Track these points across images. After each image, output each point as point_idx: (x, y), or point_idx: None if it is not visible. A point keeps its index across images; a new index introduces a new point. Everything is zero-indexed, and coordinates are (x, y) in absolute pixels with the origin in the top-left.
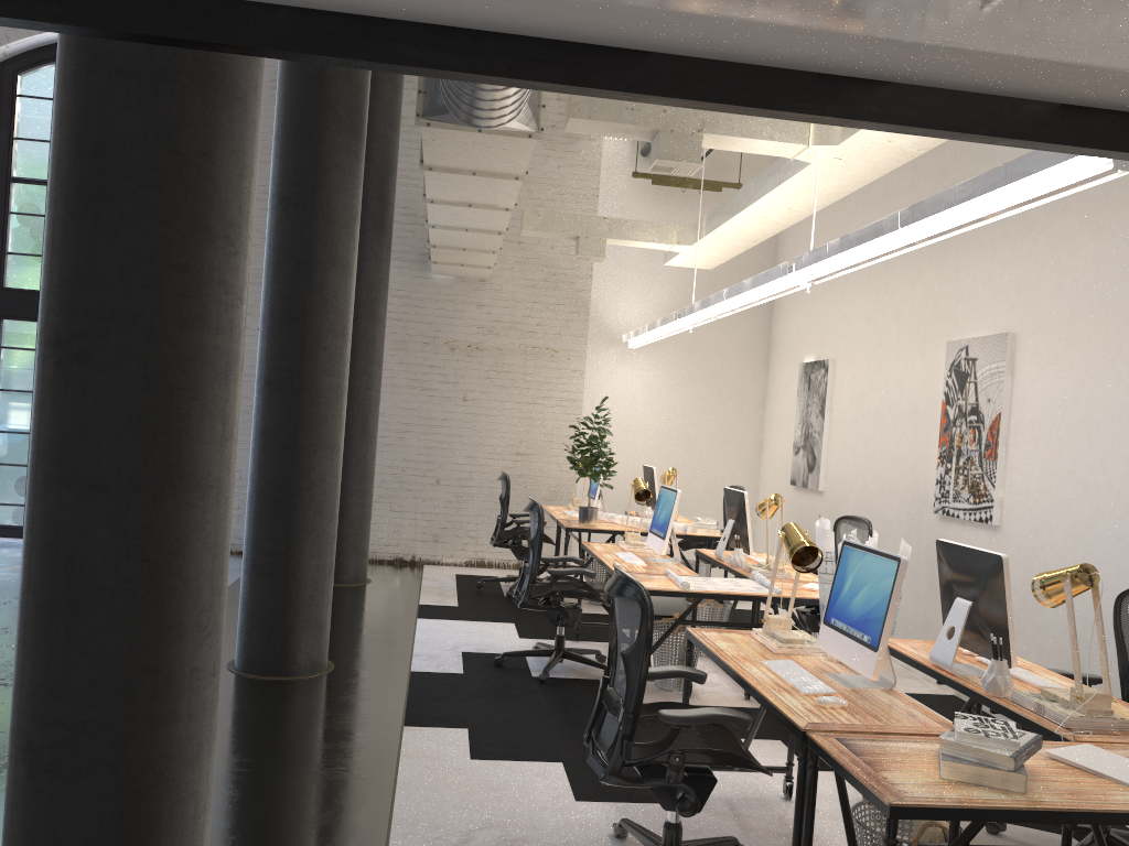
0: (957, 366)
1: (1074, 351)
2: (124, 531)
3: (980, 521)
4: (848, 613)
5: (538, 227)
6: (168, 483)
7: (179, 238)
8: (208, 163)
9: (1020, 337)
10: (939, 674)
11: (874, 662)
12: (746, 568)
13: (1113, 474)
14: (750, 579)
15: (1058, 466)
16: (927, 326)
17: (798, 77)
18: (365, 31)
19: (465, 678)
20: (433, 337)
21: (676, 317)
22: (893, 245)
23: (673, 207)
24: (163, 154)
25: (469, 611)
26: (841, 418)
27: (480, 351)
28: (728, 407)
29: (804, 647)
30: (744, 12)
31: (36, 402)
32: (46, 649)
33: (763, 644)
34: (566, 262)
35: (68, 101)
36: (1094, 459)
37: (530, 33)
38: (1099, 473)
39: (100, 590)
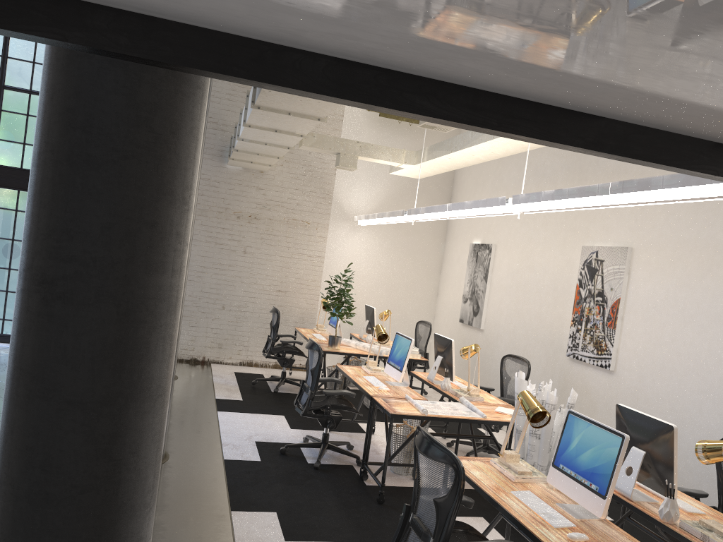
0: (589, 263)
1: (675, 266)
2: (94, 438)
3: (601, 366)
4: (576, 464)
5: (313, 144)
6: (130, 397)
7: (150, 201)
8: (175, 140)
9: (636, 251)
10: (621, 499)
11: (603, 506)
12: (453, 392)
13: (700, 349)
14: (459, 403)
15: (660, 338)
16: (567, 233)
17: (703, 145)
18: (389, 82)
19: (263, 465)
20: (225, 208)
21: (403, 214)
22: (599, 202)
23: (391, 132)
24: (142, 132)
25: (251, 405)
26: (499, 283)
27: (257, 220)
28: (418, 266)
29: (532, 477)
30: (715, 108)
31: (19, 327)
32: (23, 533)
33: (501, 472)
34: (318, 163)
35: (61, 81)
36: (686, 338)
37: (519, 96)
38: (690, 347)
39: (72, 487)
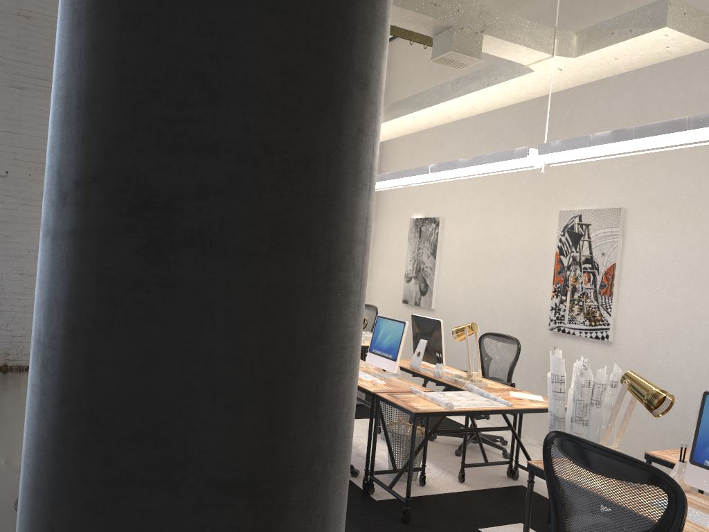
0: (570, 228)
1: (685, 224)
2: None
3: (596, 338)
4: None
5: None
6: (330, 456)
7: (362, 28)
8: None
9: (630, 211)
10: None
11: None
12: (451, 380)
13: None
14: (468, 391)
15: (671, 303)
16: (537, 199)
17: None
18: None
19: None
20: None
21: None
22: (684, 139)
23: None
24: None
25: None
26: (451, 258)
27: None
28: None
29: None
30: None
31: (77, 320)
32: None
33: None
34: None
35: None
36: (706, 300)
37: None
38: None
39: None
